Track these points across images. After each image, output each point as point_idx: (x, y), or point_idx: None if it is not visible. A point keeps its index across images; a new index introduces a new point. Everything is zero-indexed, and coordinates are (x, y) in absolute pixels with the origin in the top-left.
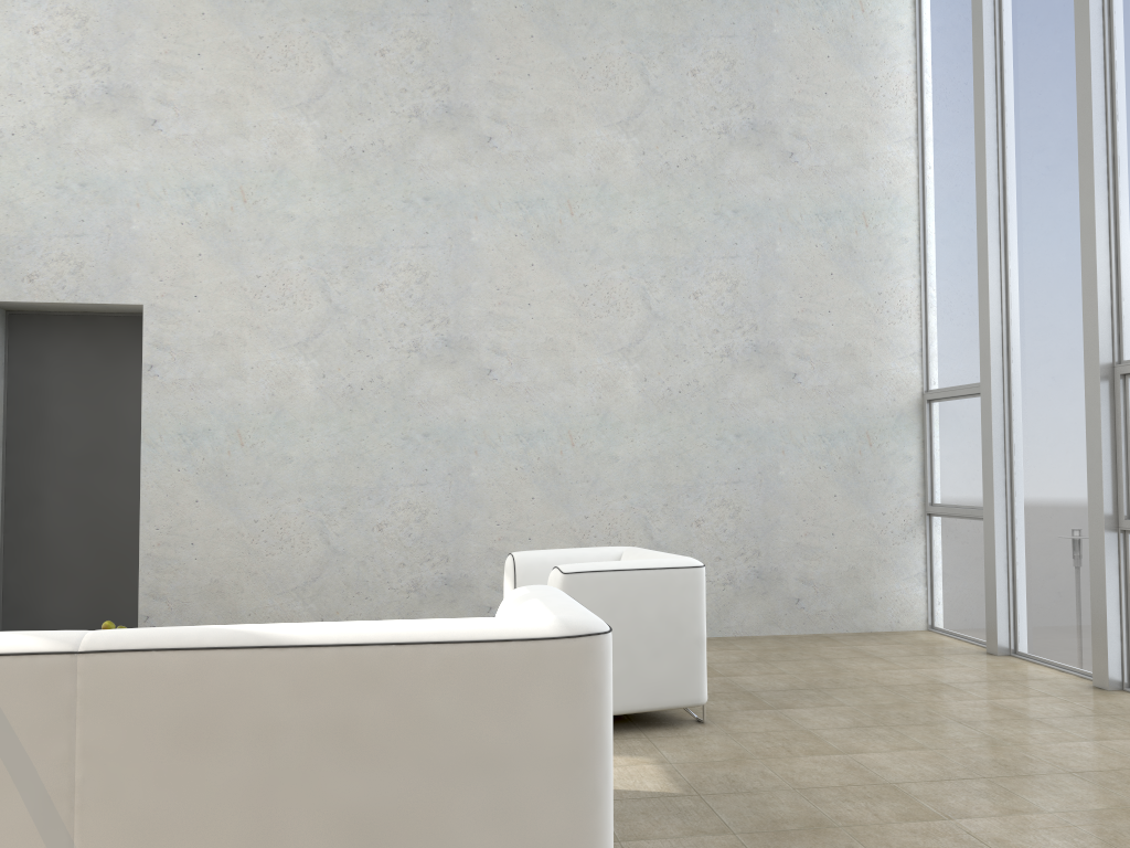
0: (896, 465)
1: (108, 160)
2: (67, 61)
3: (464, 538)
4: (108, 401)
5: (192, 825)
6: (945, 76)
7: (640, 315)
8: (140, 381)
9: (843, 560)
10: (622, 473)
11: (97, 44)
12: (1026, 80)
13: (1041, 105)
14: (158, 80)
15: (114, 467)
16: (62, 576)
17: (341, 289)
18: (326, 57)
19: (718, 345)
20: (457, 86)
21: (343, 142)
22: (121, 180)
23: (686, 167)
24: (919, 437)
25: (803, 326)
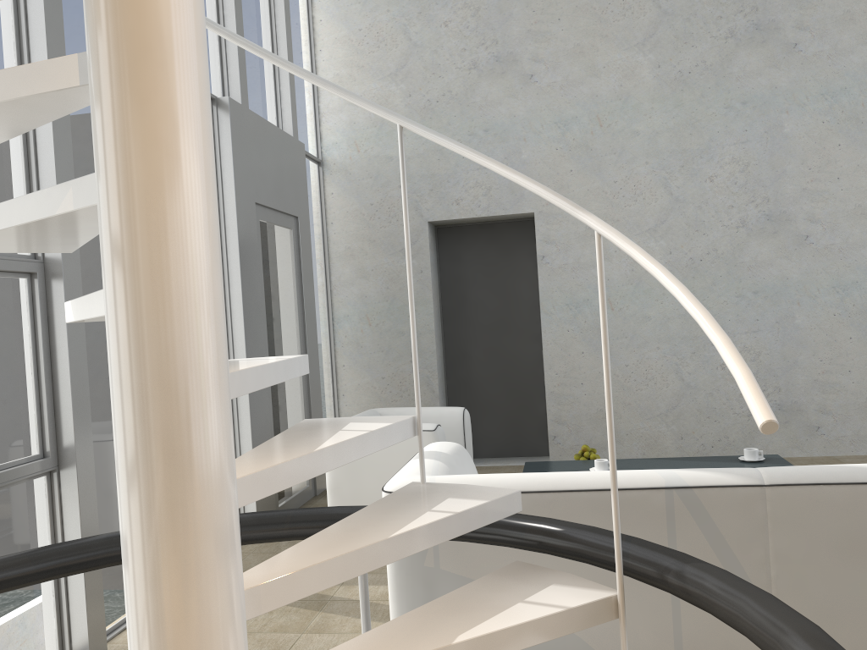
0: None
1: (501, 110)
2: (468, 42)
3: (792, 372)
4: (506, 283)
5: (861, 613)
6: None
7: None
8: (527, 267)
9: None
10: None
11: (487, 26)
12: None
13: None
14: (531, 44)
15: (514, 330)
16: (486, 408)
17: (679, 184)
18: (654, 3)
19: None
20: (764, 6)
21: (673, 68)
22: (512, 123)
23: None
24: None
25: None
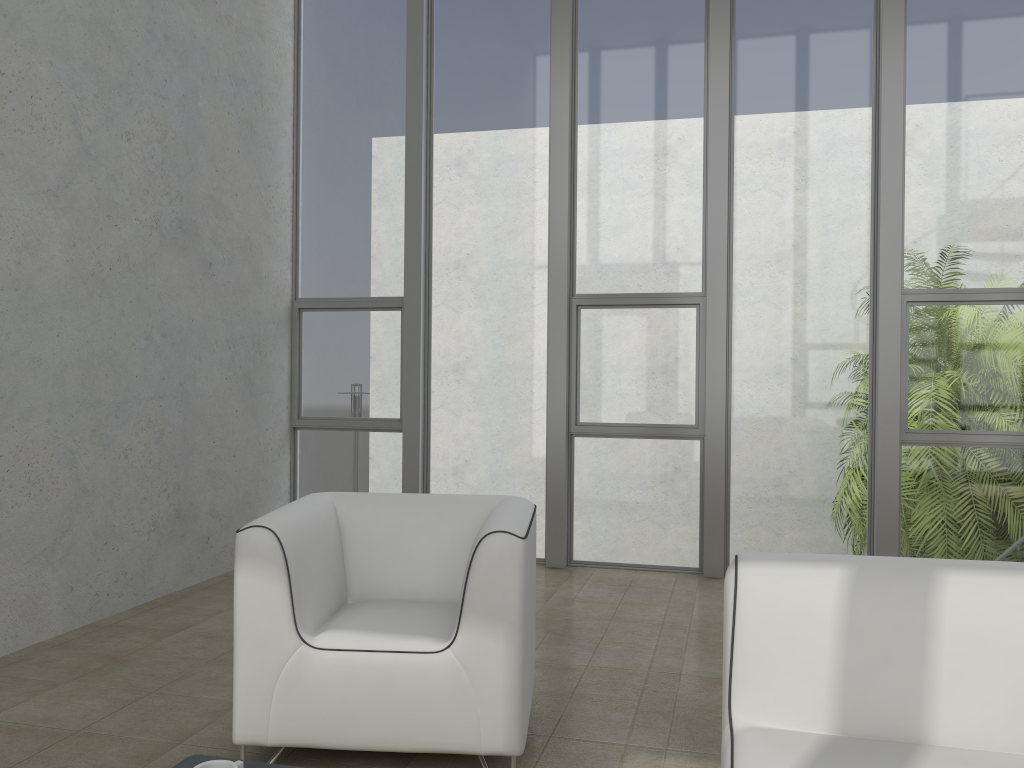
0: (275, 376)
1: None
2: None
3: None
4: None
5: None
6: None
7: (70, 145)
8: None
9: (241, 484)
10: (47, 384)
11: None
12: (466, 20)
13: (485, 50)
14: None
15: None
16: None
17: None
18: None
19: (149, 211)
20: None
21: None
22: None
23: None
24: (289, 347)
25: (218, 207)
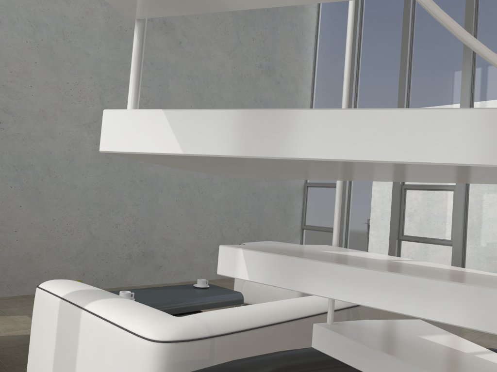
0: (296, 209)
1: None
2: None
3: (152, 232)
4: None
5: None
6: (328, 68)
7: None
8: None
9: None
10: (215, 206)
11: None
12: (369, 81)
13: (375, 91)
14: None
15: None
16: None
17: (109, 100)
18: None
19: None
20: None
21: (117, 23)
22: None
23: (247, 78)
24: (302, 199)
25: None
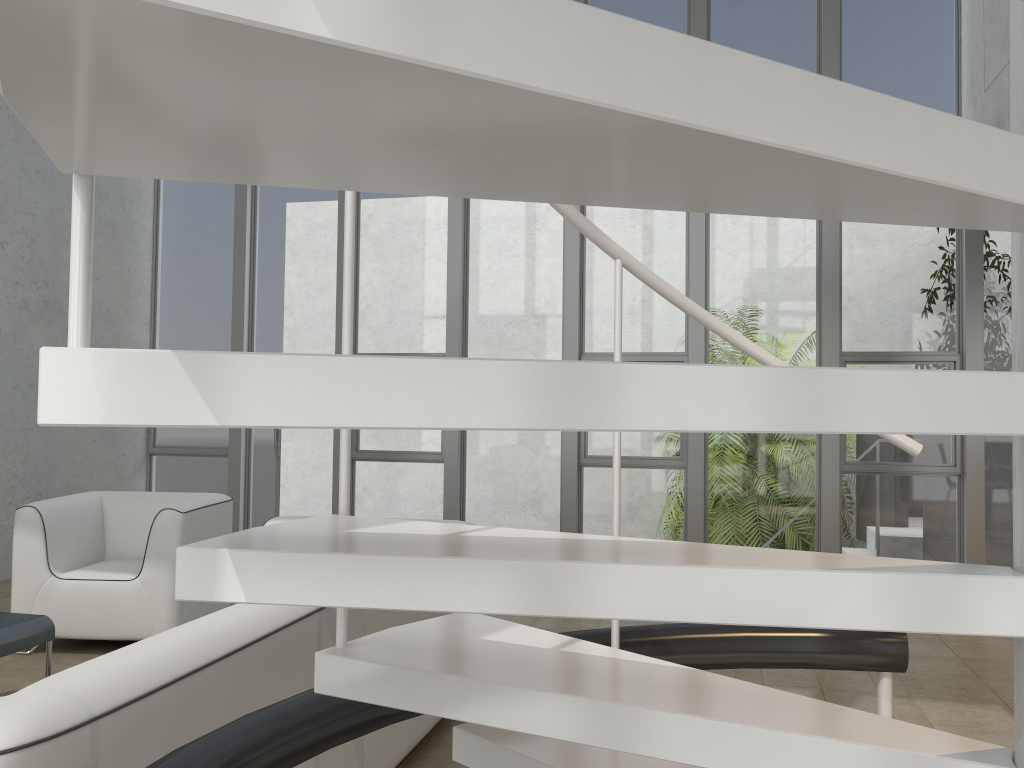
0: None
1: None
2: None
3: None
4: None
5: None
6: None
7: None
8: None
9: None
10: None
11: None
12: None
13: None
14: None
15: None
16: None
17: None
18: None
19: (19, 296)
20: None
21: None
22: None
23: (1, 116)
24: None
25: None
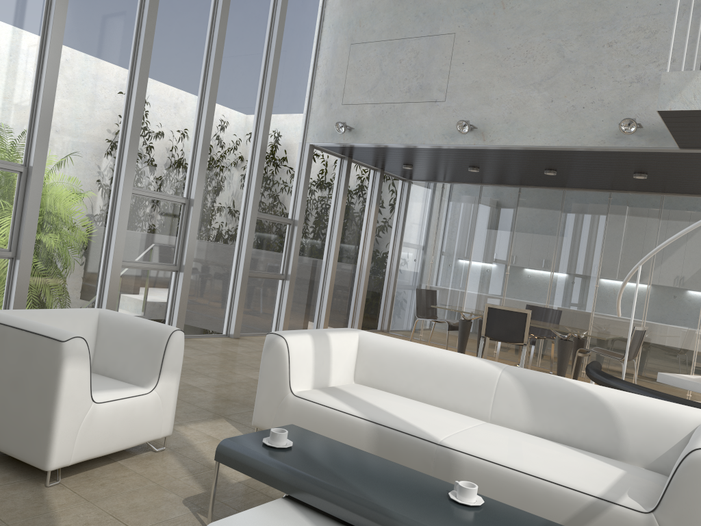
0: None
1: None
2: None
3: None
4: None
5: None
6: None
7: None
8: None
9: None
10: None
11: None
12: None
13: None
14: None
15: None
16: None
17: None
18: None
19: None
20: None
21: None
22: None
23: None
24: None
25: None
